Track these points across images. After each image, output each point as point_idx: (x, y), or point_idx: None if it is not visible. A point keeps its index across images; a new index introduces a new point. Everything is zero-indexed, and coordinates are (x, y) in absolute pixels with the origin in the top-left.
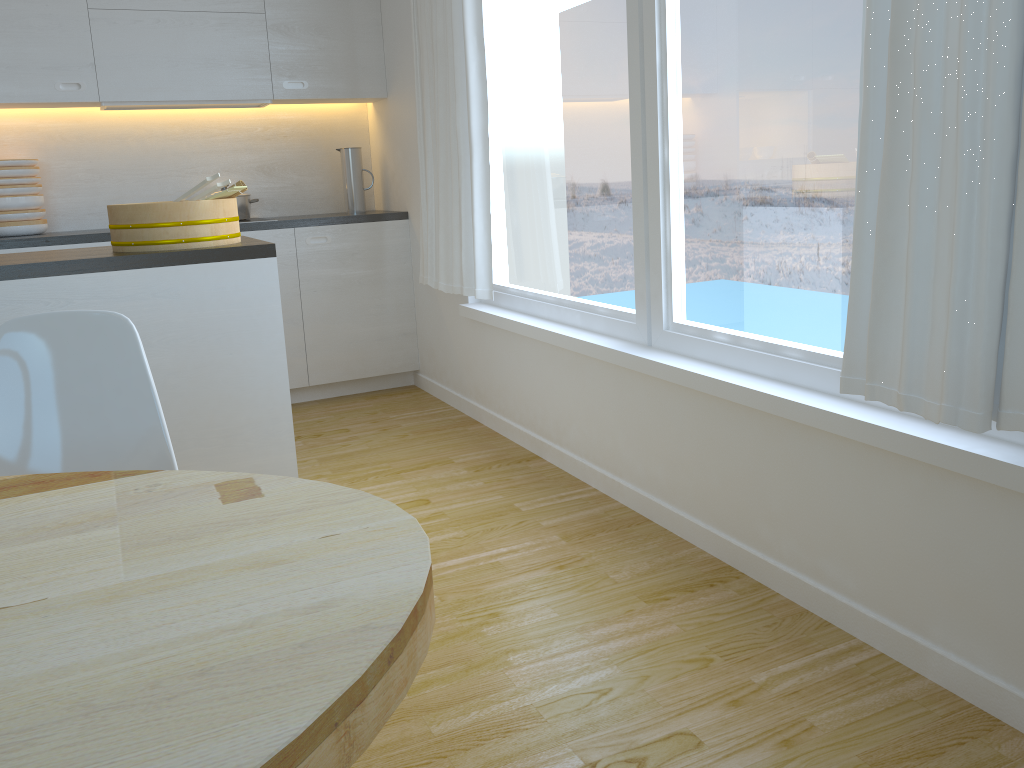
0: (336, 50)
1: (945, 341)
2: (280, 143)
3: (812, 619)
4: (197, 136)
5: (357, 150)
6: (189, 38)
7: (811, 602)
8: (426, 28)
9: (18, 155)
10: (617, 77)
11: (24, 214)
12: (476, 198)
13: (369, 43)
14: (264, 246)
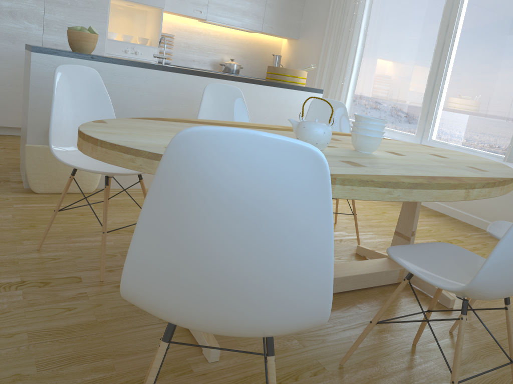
0: (286, 18)
1: None
2: (250, 47)
3: (474, 226)
4: (224, 38)
5: (280, 56)
6: (240, 2)
7: (473, 222)
8: (337, 21)
9: (163, 31)
10: (425, 58)
11: (168, 55)
12: (350, 86)
13: (297, 18)
14: (320, 90)
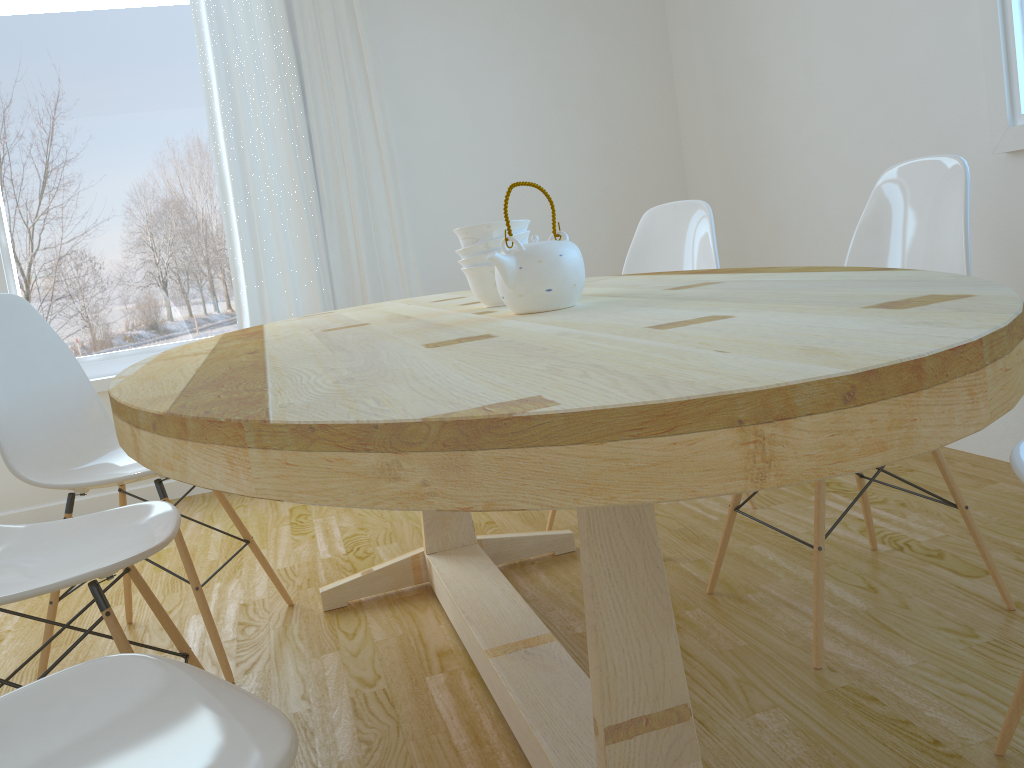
0: None
1: (314, 290)
2: None
3: None
4: None
5: None
6: None
7: None
8: None
9: None
10: None
11: None
12: None
13: None
14: None
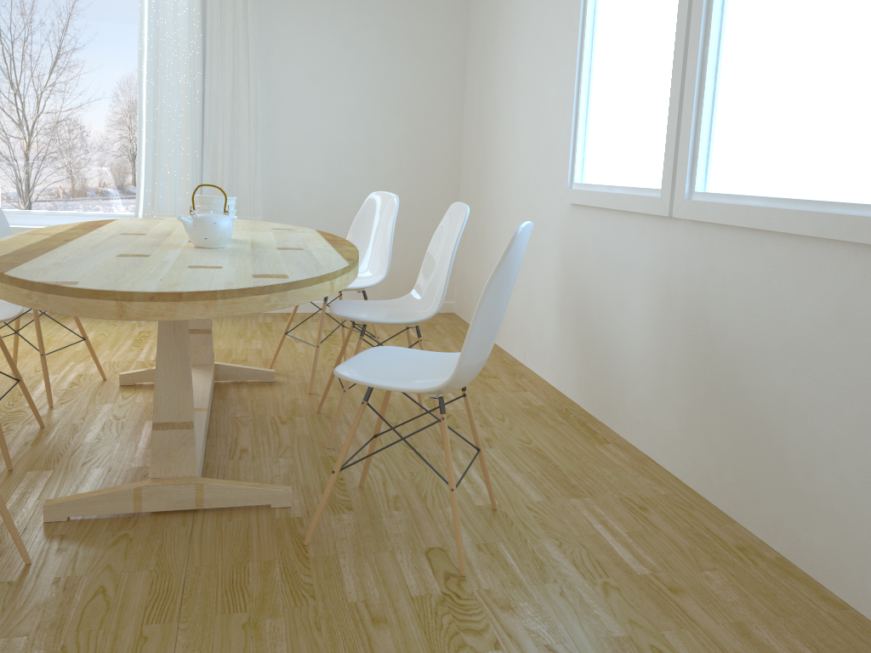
0: None
1: (188, 196)
2: None
3: None
4: None
5: None
6: None
7: None
8: None
9: None
10: None
11: None
12: None
13: None
14: None
